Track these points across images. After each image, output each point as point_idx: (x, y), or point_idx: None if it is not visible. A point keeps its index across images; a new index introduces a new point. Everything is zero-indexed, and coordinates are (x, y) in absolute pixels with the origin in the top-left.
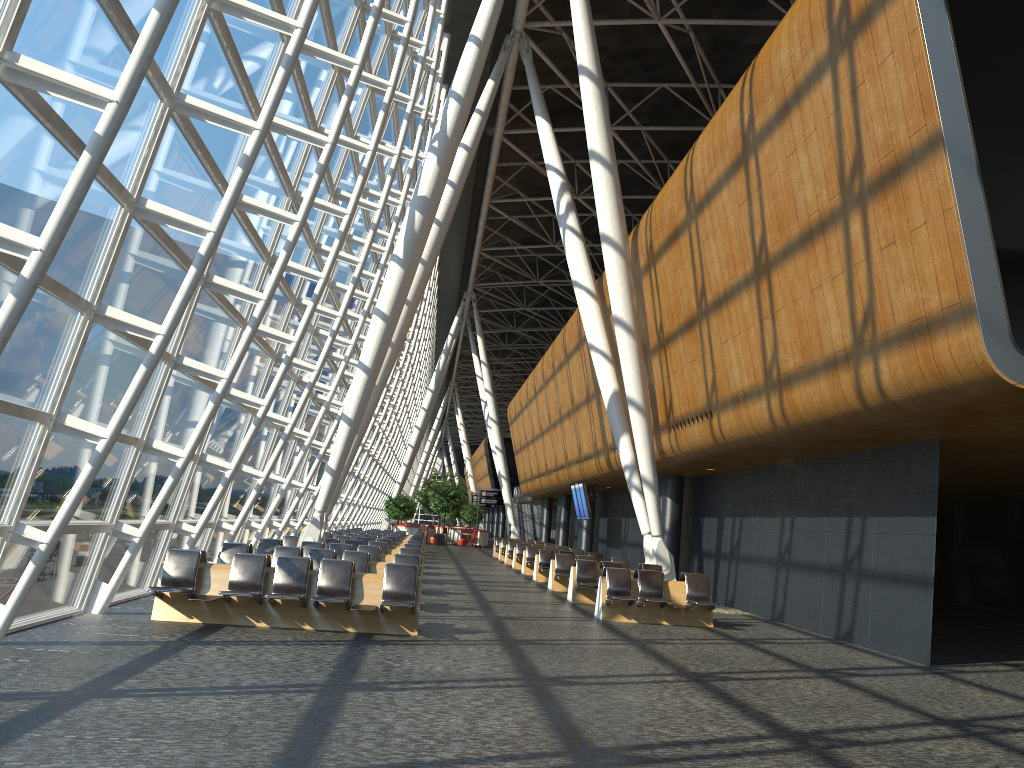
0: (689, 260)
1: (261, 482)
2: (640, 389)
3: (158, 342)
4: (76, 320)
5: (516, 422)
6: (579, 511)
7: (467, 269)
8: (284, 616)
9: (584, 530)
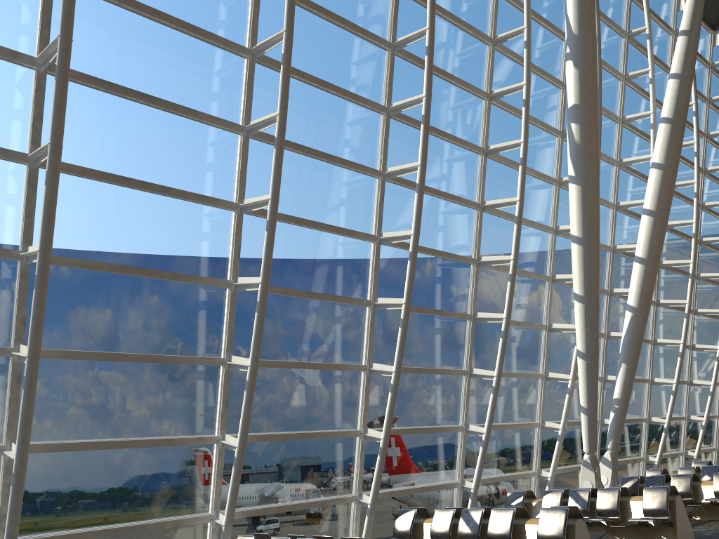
0: None
1: (484, 438)
2: None
3: (25, 364)
4: (3, 364)
5: None
6: None
7: None
8: None
9: None
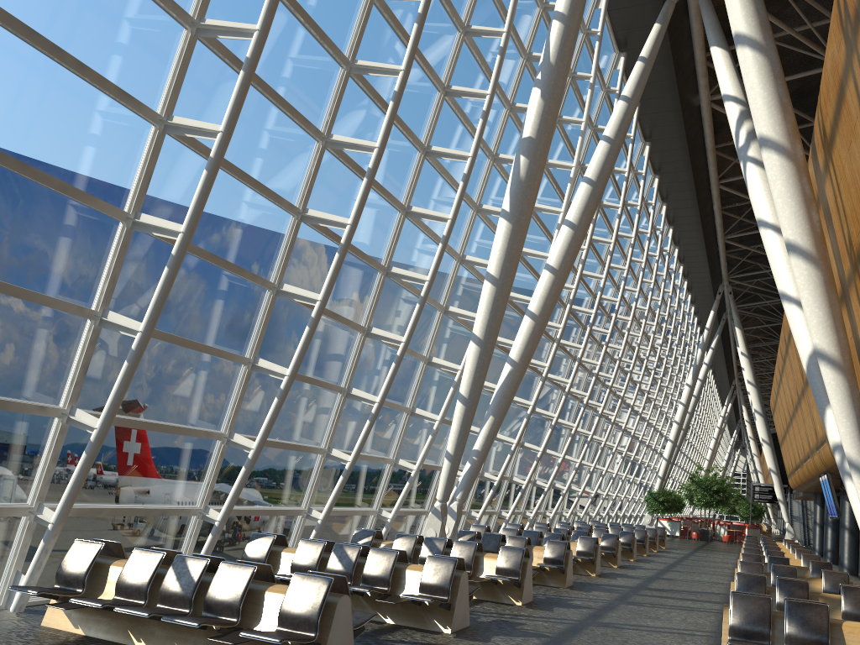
0: (859, 119)
1: (347, 467)
2: (833, 336)
3: None
4: None
5: (775, 411)
6: (829, 508)
7: (715, 261)
8: (167, 636)
9: (846, 531)
